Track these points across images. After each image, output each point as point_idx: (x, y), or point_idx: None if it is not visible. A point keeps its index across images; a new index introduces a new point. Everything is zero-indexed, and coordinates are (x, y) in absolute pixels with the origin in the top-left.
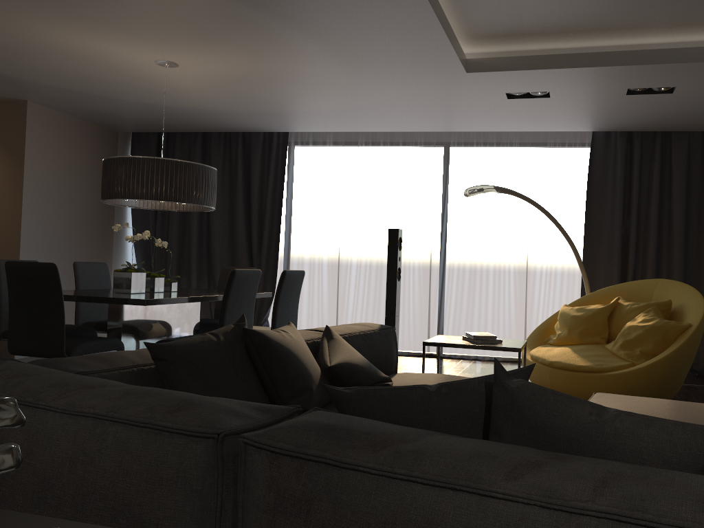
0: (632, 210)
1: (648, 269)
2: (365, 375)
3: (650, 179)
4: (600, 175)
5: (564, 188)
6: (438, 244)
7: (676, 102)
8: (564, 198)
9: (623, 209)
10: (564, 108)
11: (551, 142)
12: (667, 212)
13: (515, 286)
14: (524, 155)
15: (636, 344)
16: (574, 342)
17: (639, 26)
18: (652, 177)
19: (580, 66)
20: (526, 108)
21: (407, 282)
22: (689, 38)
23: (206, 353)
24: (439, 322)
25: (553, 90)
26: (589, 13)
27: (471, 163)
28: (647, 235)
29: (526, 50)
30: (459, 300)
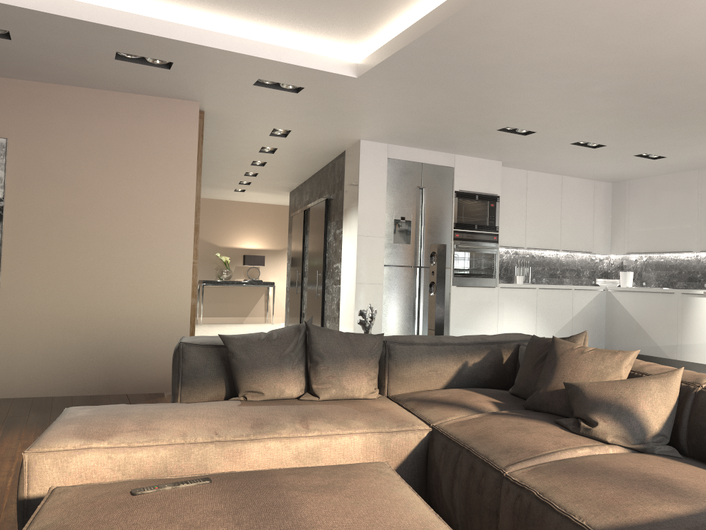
0: None
1: None
2: (577, 405)
3: None
4: None
5: None
6: None
7: None
8: None
9: None
10: None
11: None
12: None
13: None
14: None
15: None
16: None
17: None
18: None
19: None
20: None
21: None
22: None
23: (534, 346)
24: None
25: None
26: None
27: None
28: None
29: None
30: None
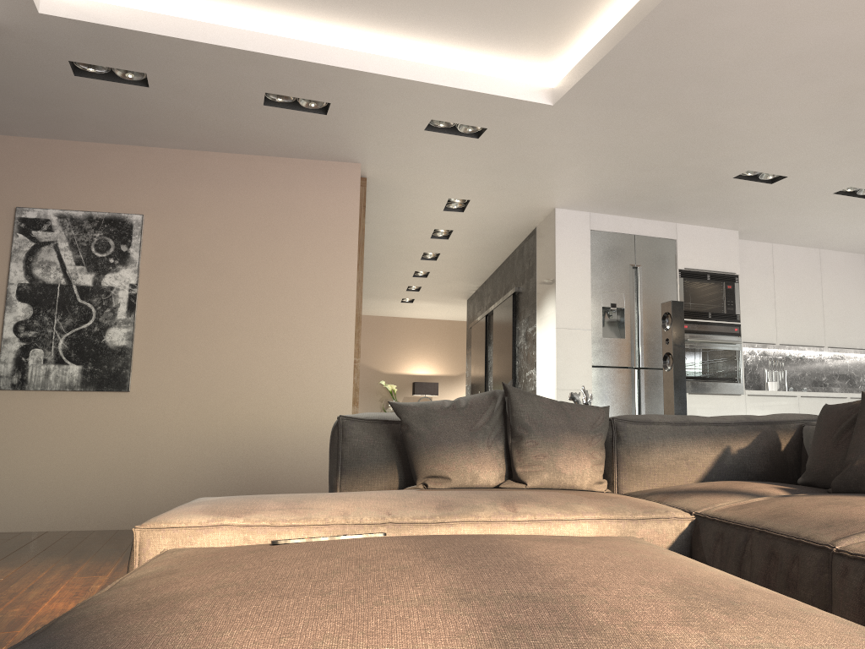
0: None
1: None
2: None
3: None
4: None
5: None
6: None
7: None
8: None
9: None
10: None
11: None
12: None
13: None
14: None
15: None
16: None
17: None
18: None
19: None
20: None
21: None
22: None
23: (831, 414)
24: None
25: None
26: None
27: None
28: None
29: None
30: None
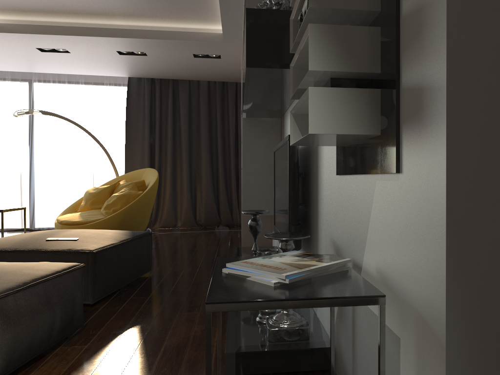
0: (156, 128)
1: (168, 164)
2: None
3: (167, 108)
4: (135, 105)
5: (117, 113)
6: (27, 151)
7: (156, 61)
8: (117, 120)
9: (150, 127)
10: (89, 60)
11: (107, 83)
12: (179, 129)
13: (86, 178)
14: (88, 91)
15: (112, 206)
16: (88, 208)
17: (96, 13)
18: (168, 107)
19: (69, 34)
20: (62, 59)
21: (3, 179)
22: (136, 23)
23: None
24: (29, 206)
25: (68, 48)
26: (55, 2)
27: (48, 94)
28: (167, 143)
29: (36, 21)
30: (44, 190)
